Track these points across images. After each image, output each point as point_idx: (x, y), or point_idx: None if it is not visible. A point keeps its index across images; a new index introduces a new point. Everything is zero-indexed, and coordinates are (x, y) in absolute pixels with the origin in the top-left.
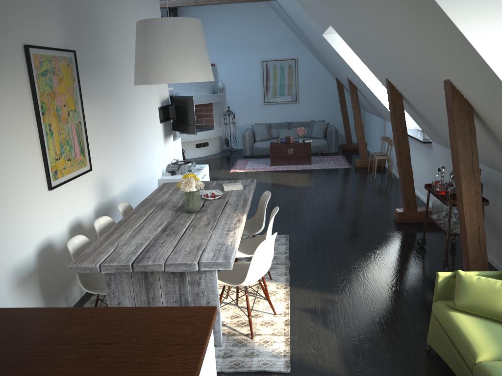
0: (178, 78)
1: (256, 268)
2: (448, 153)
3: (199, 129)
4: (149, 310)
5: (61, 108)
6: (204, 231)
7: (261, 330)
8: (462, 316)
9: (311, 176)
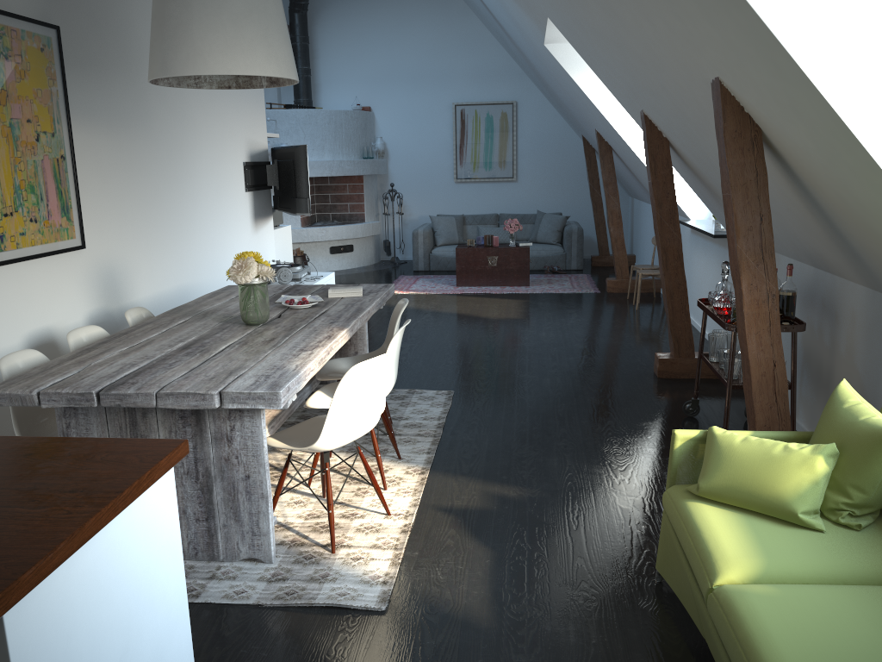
0: (222, 66)
1: (342, 416)
2: None
3: (338, 222)
4: (57, 441)
5: (21, 124)
6: (256, 350)
7: (354, 539)
8: (708, 508)
9: (523, 304)
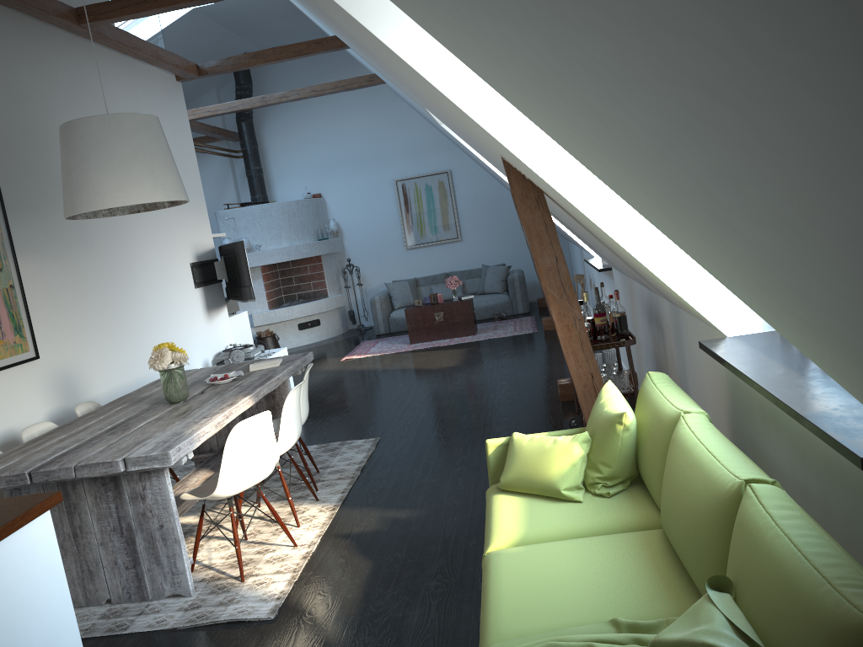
0: (117, 200)
1: (234, 467)
2: (623, 281)
3: (304, 300)
4: None
5: None
6: (167, 423)
7: (263, 568)
8: (505, 497)
9: (465, 352)
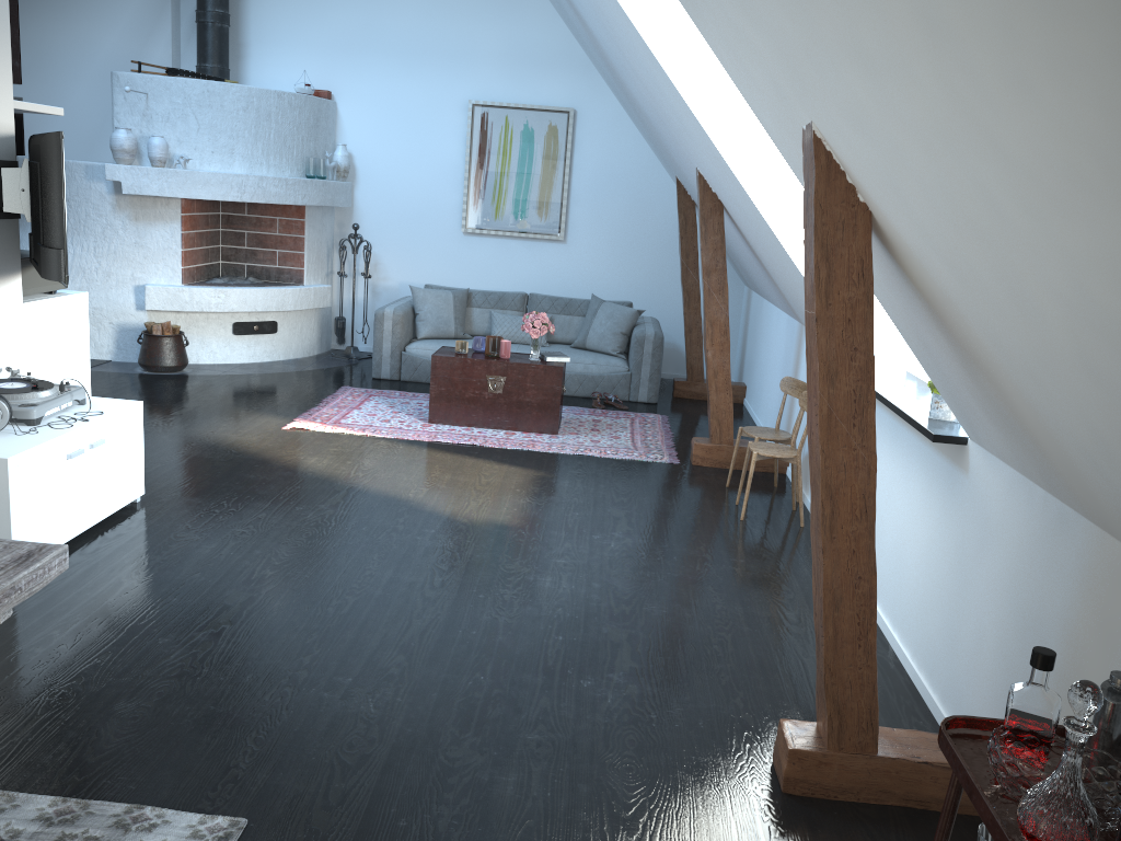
0: None
1: None
2: (1048, 517)
3: (257, 281)
4: None
5: None
6: None
7: None
8: None
9: (533, 483)
